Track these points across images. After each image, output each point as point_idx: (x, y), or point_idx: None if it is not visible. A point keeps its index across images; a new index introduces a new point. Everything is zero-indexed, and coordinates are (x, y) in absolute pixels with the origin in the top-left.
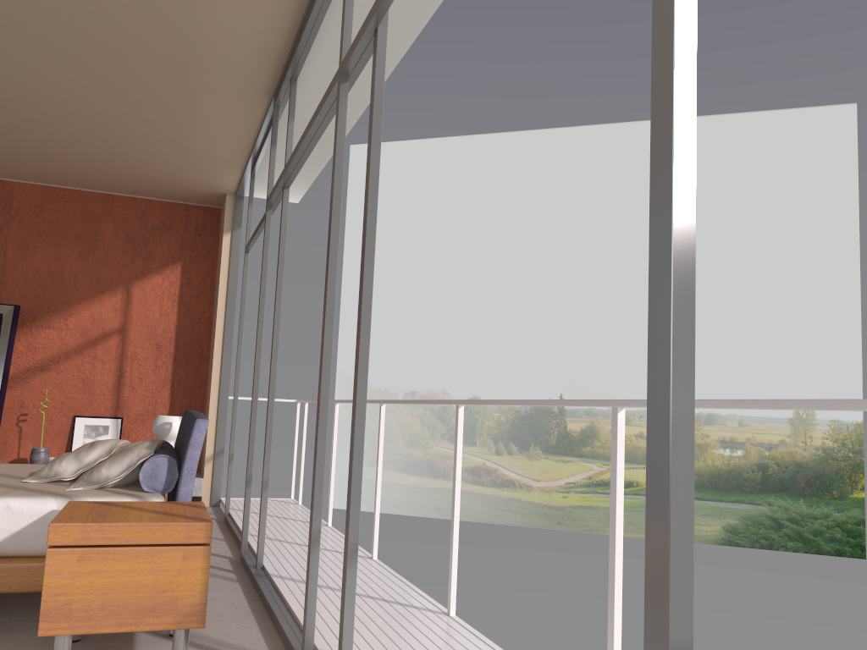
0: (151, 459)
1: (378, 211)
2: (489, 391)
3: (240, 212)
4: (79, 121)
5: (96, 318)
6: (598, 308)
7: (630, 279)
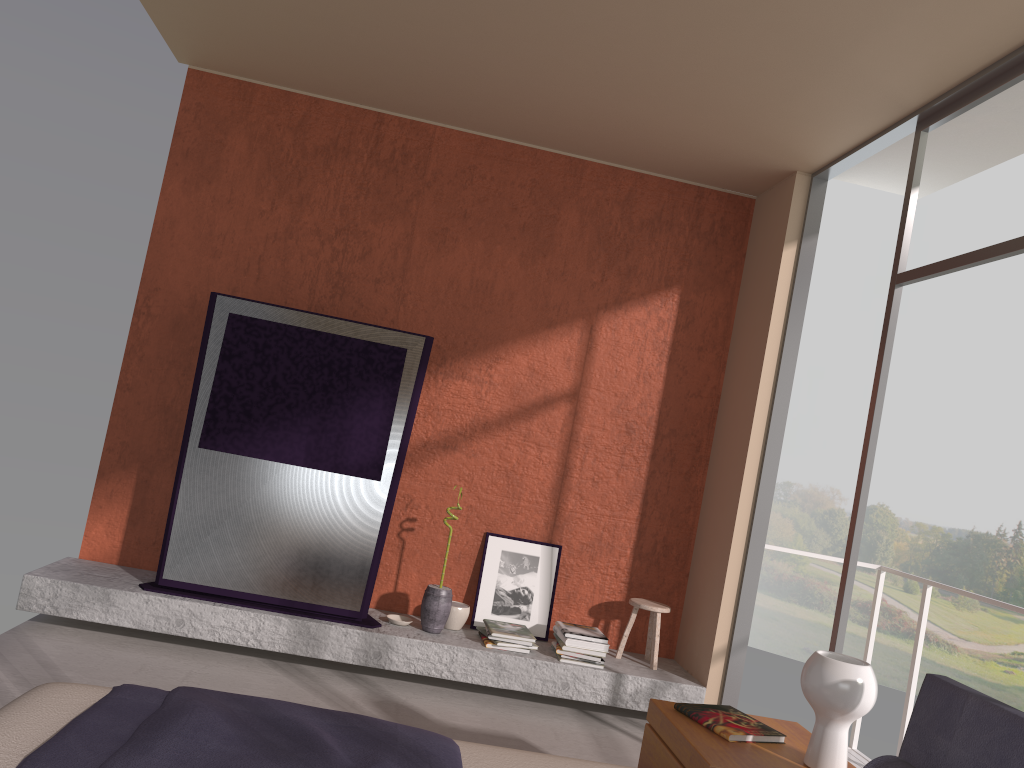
0: None
1: None
2: (904, 500)
3: (817, 206)
4: None
5: (537, 370)
6: None
7: None
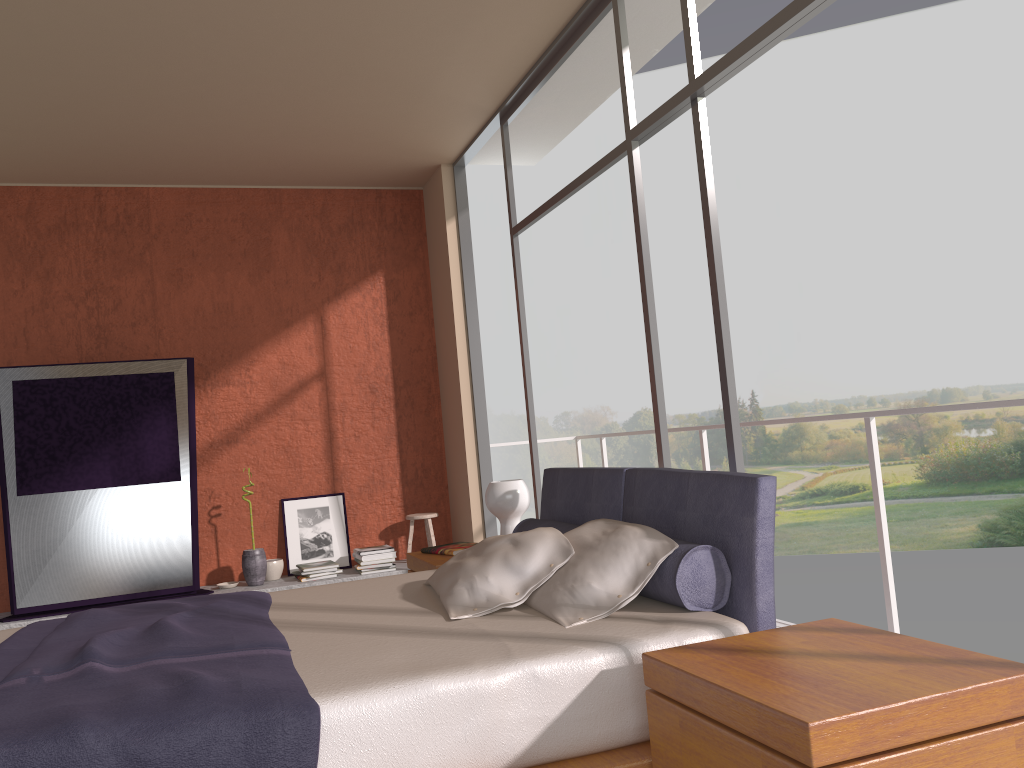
0: (687, 555)
1: (489, 196)
2: None
3: (462, 187)
4: (283, 67)
5: (287, 362)
6: (785, 278)
7: (822, 237)
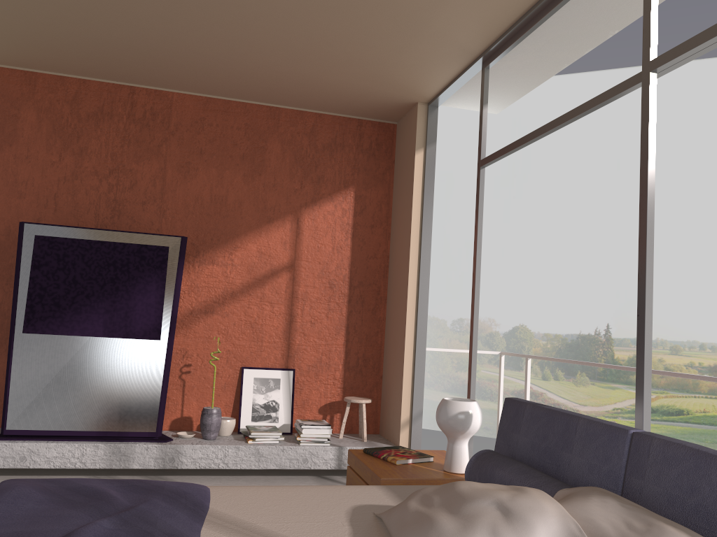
0: None
1: None
2: (535, 320)
3: (433, 124)
4: None
5: (264, 252)
6: None
7: (679, 214)
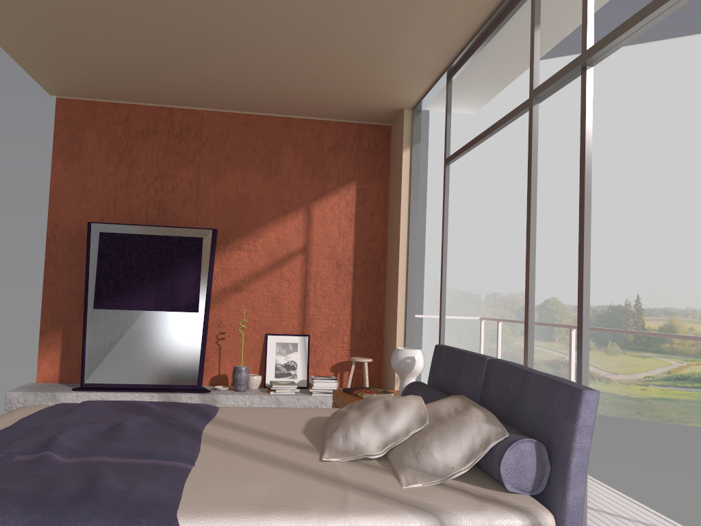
0: (513, 445)
1: (458, 135)
2: (566, 292)
3: (418, 126)
4: (287, 30)
5: (281, 239)
6: (674, 214)
7: None
